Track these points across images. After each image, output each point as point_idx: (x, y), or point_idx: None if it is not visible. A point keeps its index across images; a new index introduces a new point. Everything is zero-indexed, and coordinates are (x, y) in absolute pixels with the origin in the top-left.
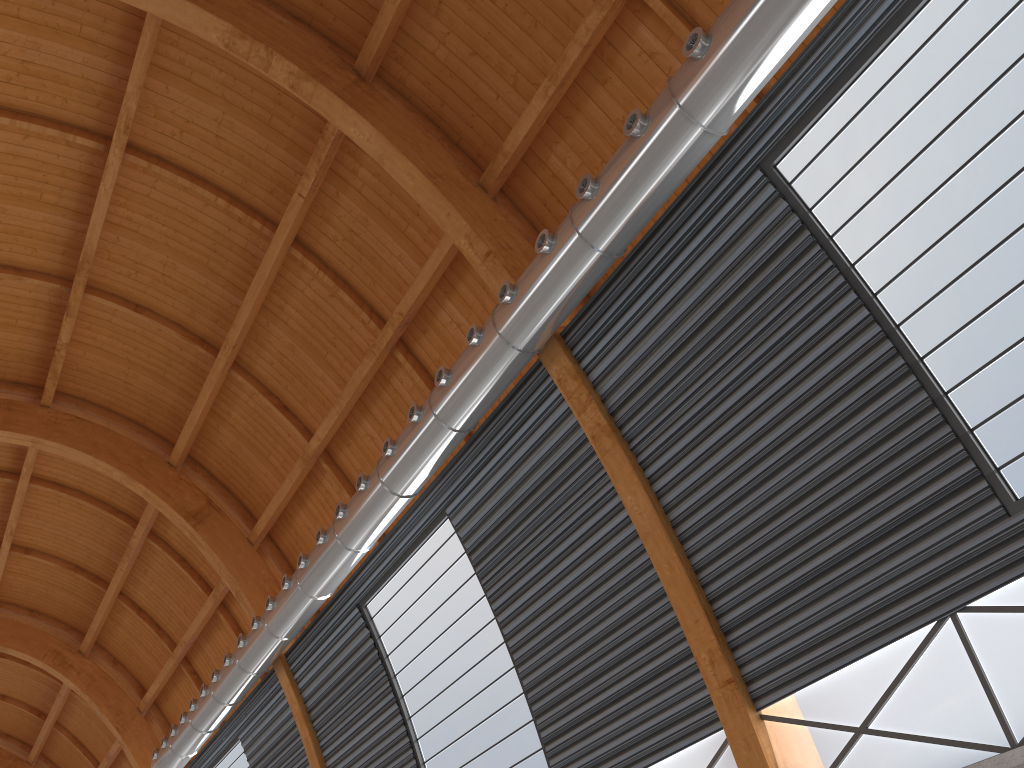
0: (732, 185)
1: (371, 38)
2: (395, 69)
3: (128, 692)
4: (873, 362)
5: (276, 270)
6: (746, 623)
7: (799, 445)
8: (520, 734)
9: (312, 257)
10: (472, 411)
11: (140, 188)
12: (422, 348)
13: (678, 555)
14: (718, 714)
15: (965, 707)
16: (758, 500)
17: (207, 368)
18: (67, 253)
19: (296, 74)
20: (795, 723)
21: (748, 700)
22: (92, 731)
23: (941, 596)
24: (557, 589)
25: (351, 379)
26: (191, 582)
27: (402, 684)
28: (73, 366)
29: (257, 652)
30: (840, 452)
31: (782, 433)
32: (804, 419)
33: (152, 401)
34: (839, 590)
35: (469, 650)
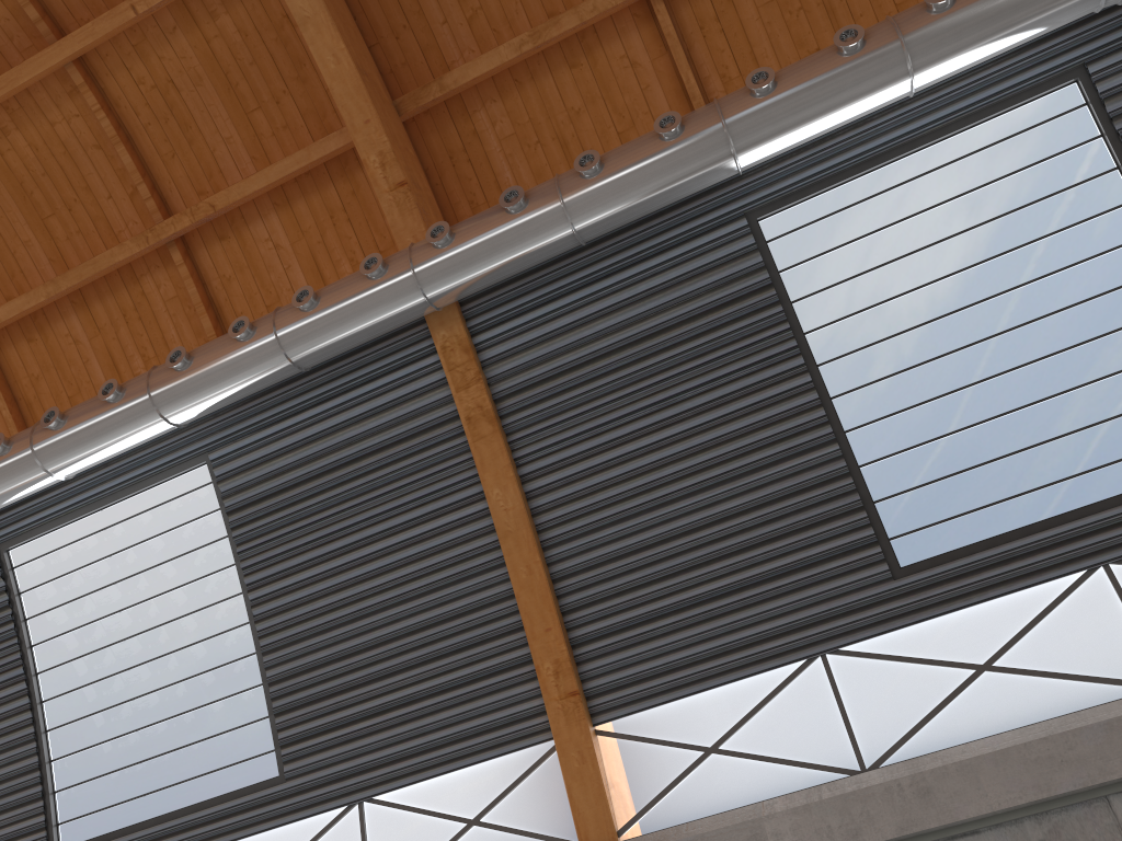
0: (714, 222)
1: None
2: None
3: None
4: (803, 423)
5: (32, 82)
6: (601, 639)
7: (708, 480)
8: (239, 733)
9: (95, 89)
10: (329, 349)
11: None
12: (210, 256)
13: (541, 560)
14: (551, 725)
15: (821, 735)
16: (649, 522)
17: None
18: None
19: None
20: (637, 740)
21: (588, 714)
22: None
23: (817, 638)
24: (355, 573)
25: (93, 259)
26: None
27: (41, 659)
28: None
29: None
30: (749, 495)
31: (693, 465)
32: (720, 457)
33: None
34: (715, 620)
35: (182, 628)
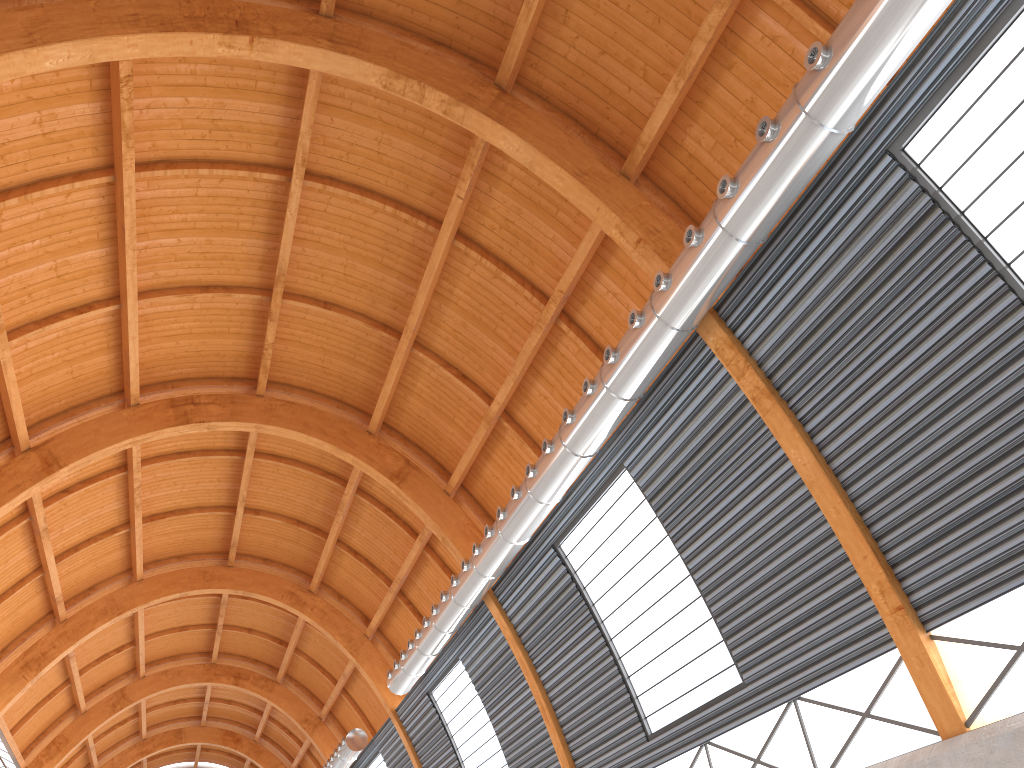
0: (863, 169)
1: (508, 55)
2: (531, 74)
3: (353, 621)
4: (1011, 327)
5: (443, 261)
6: (910, 557)
7: (947, 402)
8: (713, 652)
9: (473, 246)
10: (640, 383)
11: (318, 206)
12: (583, 317)
13: (842, 500)
14: (891, 636)
15: None
16: (912, 451)
17: (391, 348)
18: (263, 268)
19: (447, 101)
20: (962, 642)
21: (918, 623)
22: (326, 654)
23: None
24: (733, 530)
25: (522, 350)
26: (397, 528)
27: (600, 611)
28: (278, 359)
29: (469, 590)
30: (986, 408)
31: (930, 391)
32: (950, 379)
33: (346, 380)
34: (994, 528)
35: (658, 582)
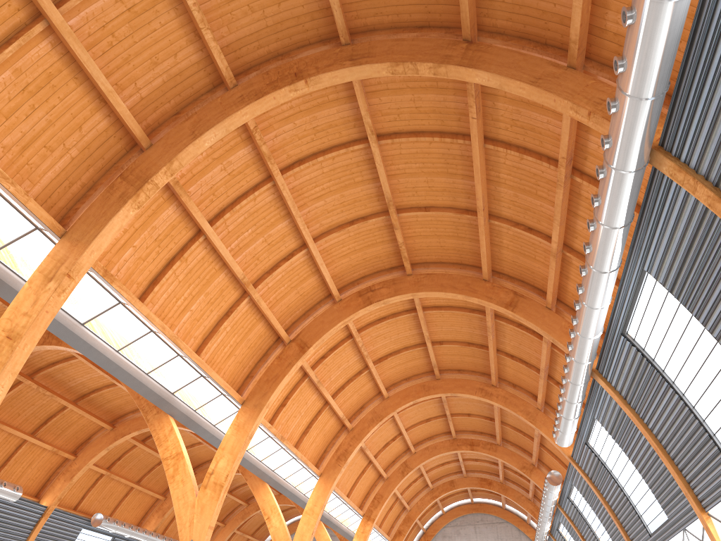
0: None
1: (463, 18)
2: (487, 21)
3: (529, 399)
4: None
5: (483, 160)
6: None
7: None
8: None
9: (499, 144)
10: (623, 214)
11: (394, 152)
12: (589, 168)
13: None
14: None
15: None
16: None
17: (477, 223)
18: (379, 199)
19: (432, 67)
20: None
21: None
22: (521, 423)
23: None
24: None
25: (555, 204)
26: (530, 335)
27: (670, 375)
28: (412, 249)
29: (576, 373)
30: None
31: None
32: None
33: (459, 250)
34: None
35: (699, 349)
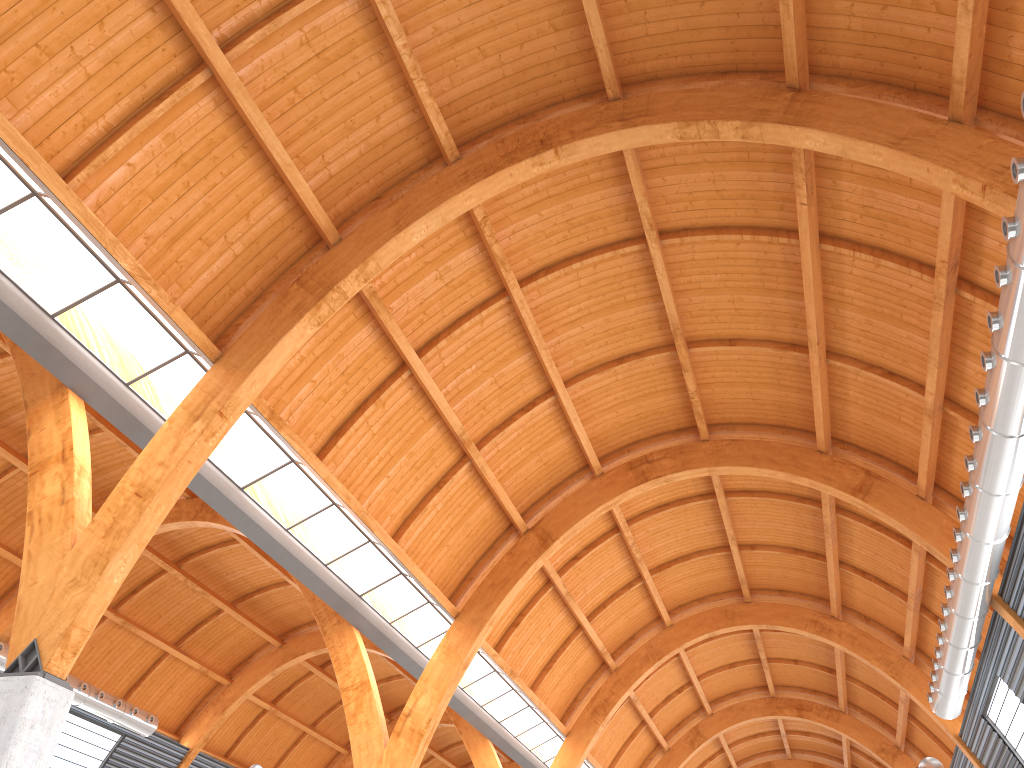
0: None
1: (786, 56)
2: (824, 60)
3: (890, 642)
4: None
5: (818, 268)
6: None
7: None
8: None
9: (842, 243)
10: None
11: (685, 257)
12: (985, 278)
13: None
14: None
15: None
16: None
17: (808, 364)
18: (662, 327)
19: (740, 127)
20: None
21: None
22: (879, 679)
23: None
24: None
25: (930, 333)
26: (892, 541)
27: None
28: (710, 402)
29: (965, 600)
30: None
31: None
32: None
33: (781, 406)
34: None
35: None
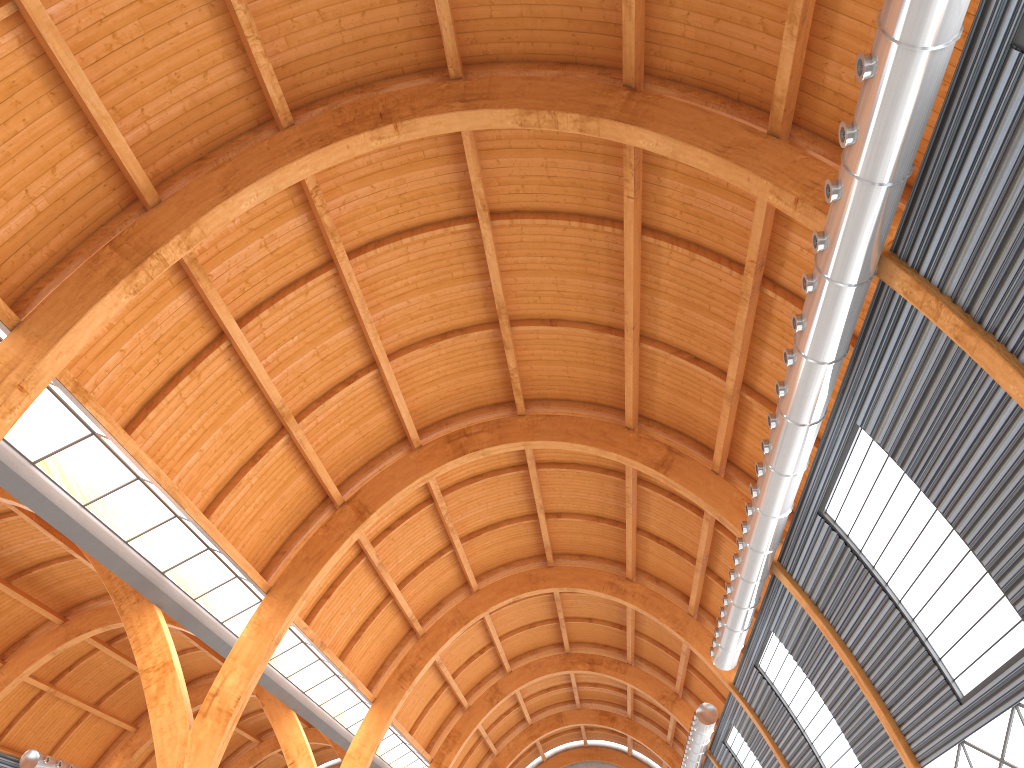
0: (993, 71)
1: (625, 55)
2: (658, 63)
3: (677, 601)
4: None
5: (638, 258)
6: None
7: None
8: (999, 608)
9: (662, 236)
10: (835, 344)
11: (513, 238)
12: (786, 278)
13: None
14: None
15: None
16: None
17: (622, 347)
18: (487, 304)
19: (579, 120)
20: None
21: None
22: (664, 634)
23: None
24: (980, 477)
25: (736, 325)
26: (686, 510)
27: (882, 573)
28: (528, 379)
29: (751, 566)
30: None
31: None
32: None
33: (594, 384)
34: None
35: (926, 538)
